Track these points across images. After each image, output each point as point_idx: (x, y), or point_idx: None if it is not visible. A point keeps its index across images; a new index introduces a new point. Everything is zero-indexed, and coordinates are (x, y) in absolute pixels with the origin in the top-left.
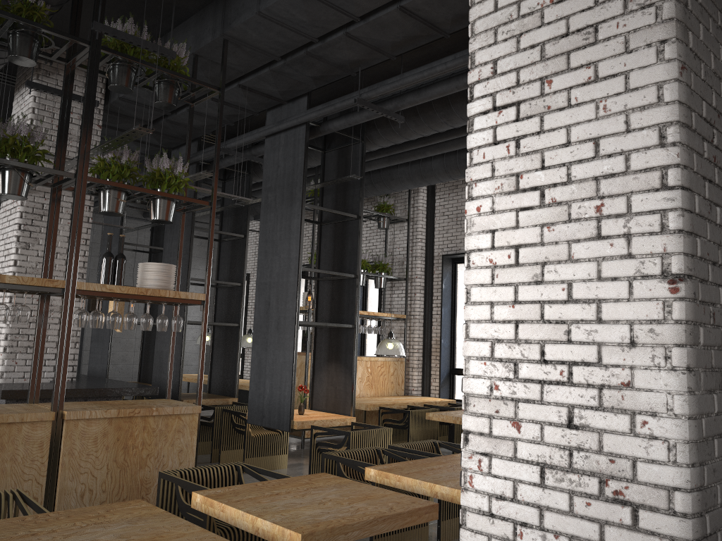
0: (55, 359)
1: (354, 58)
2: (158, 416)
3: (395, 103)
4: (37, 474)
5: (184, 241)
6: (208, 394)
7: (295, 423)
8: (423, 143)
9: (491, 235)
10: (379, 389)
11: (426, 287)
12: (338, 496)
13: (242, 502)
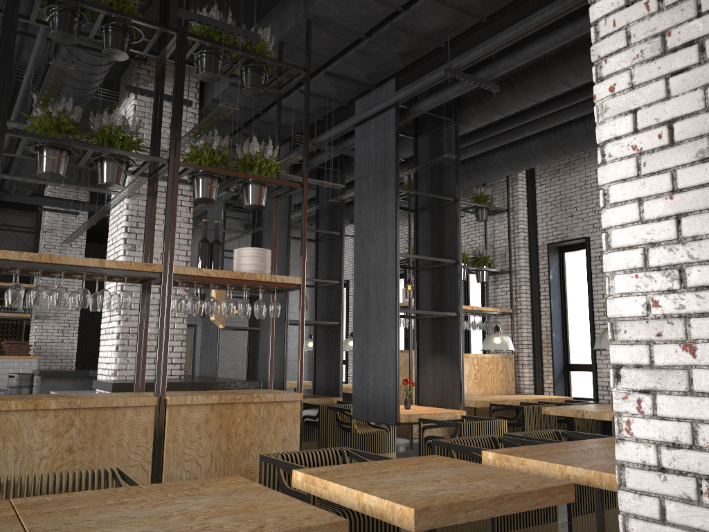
0: None
1: (441, 25)
2: (259, 403)
3: (488, 70)
4: (143, 460)
5: (281, 241)
6: (313, 394)
7: (402, 416)
8: (520, 121)
9: (631, 116)
10: (488, 388)
11: (531, 278)
12: (453, 475)
13: (346, 479)
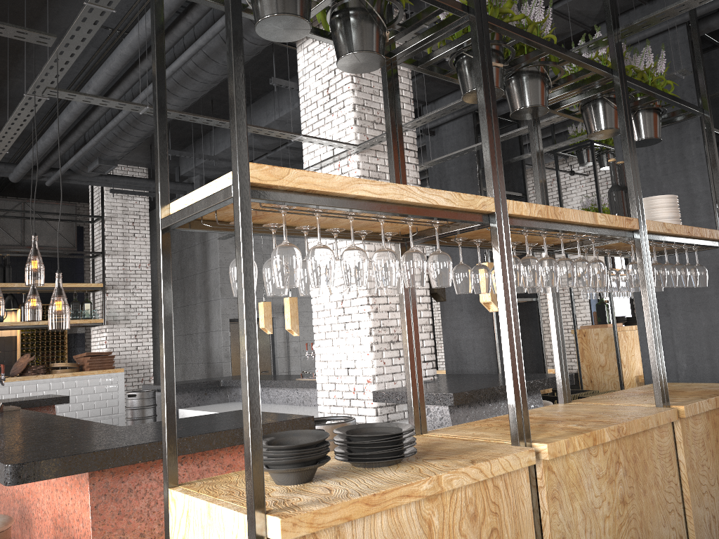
0: None
1: None
2: None
3: None
4: (675, 501)
5: None
6: None
7: None
8: None
9: None
10: None
11: None
12: None
13: None
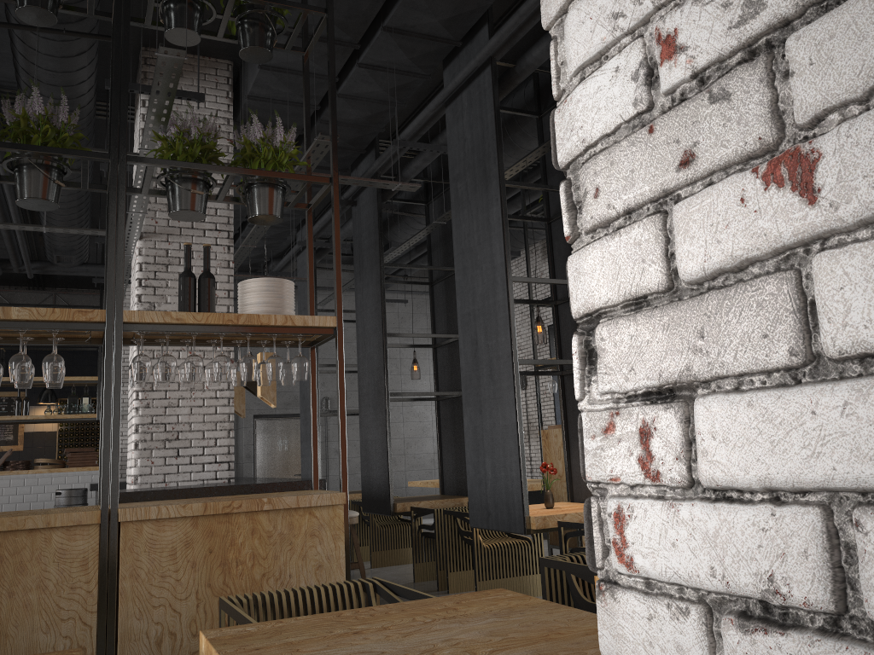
0: (203, 454)
1: None
2: (274, 512)
3: None
4: (82, 609)
5: (374, 285)
6: (440, 495)
7: (532, 520)
8: None
9: None
10: None
11: None
12: (483, 634)
13: (260, 652)
